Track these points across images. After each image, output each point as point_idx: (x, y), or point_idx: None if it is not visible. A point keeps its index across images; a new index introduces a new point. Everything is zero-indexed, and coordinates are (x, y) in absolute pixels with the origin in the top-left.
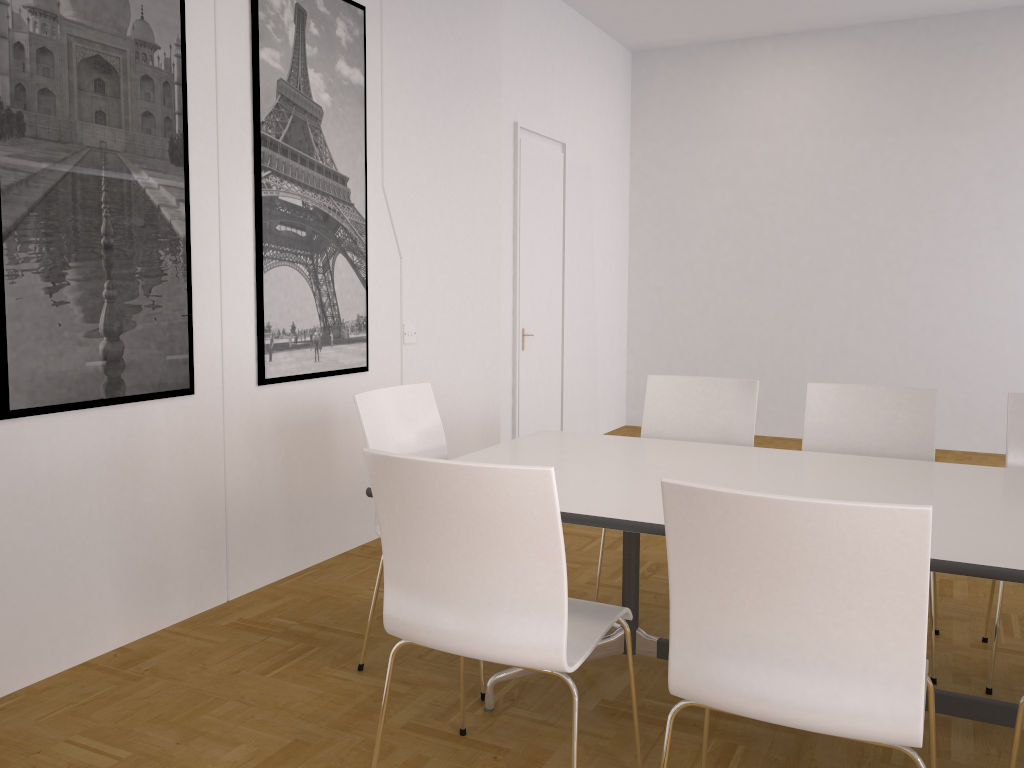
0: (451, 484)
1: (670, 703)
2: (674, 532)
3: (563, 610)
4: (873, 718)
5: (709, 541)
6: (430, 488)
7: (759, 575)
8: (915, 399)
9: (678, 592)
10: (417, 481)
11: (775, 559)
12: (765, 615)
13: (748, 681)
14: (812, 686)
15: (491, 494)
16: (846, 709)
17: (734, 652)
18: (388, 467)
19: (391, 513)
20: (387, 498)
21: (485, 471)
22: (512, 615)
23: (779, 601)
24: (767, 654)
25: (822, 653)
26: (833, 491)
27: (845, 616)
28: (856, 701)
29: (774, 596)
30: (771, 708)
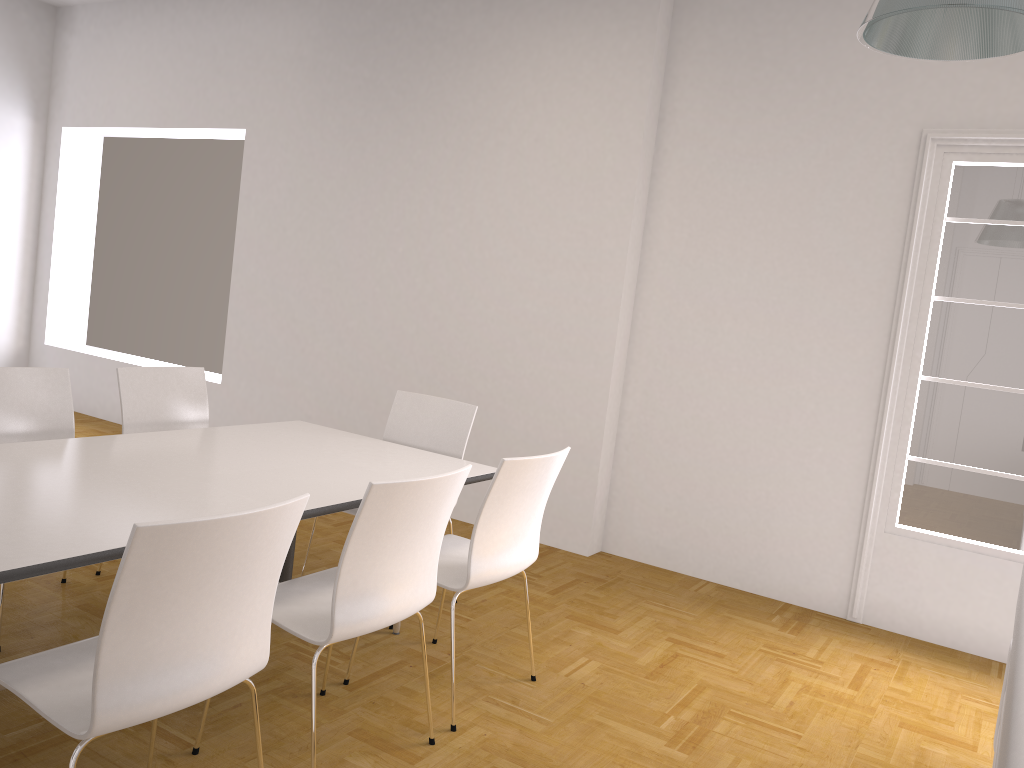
0: (241, 533)
1: (32, 724)
2: (364, 519)
3: (271, 616)
4: (425, 596)
5: (385, 518)
6: (217, 544)
7: (402, 531)
8: (51, 378)
9: (348, 564)
10: (206, 541)
11: (414, 517)
12: (394, 557)
13: (382, 606)
14: (408, 591)
15: (267, 531)
16: (418, 597)
17: (375, 590)
18: (173, 536)
19: (141, 590)
20: (146, 574)
21: (276, 511)
22: (241, 640)
23: (404, 544)
24: (391, 583)
25: (413, 568)
26: (179, 472)
27: (425, 541)
28: (421, 590)
29: (403, 542)
30: (392, 616)
